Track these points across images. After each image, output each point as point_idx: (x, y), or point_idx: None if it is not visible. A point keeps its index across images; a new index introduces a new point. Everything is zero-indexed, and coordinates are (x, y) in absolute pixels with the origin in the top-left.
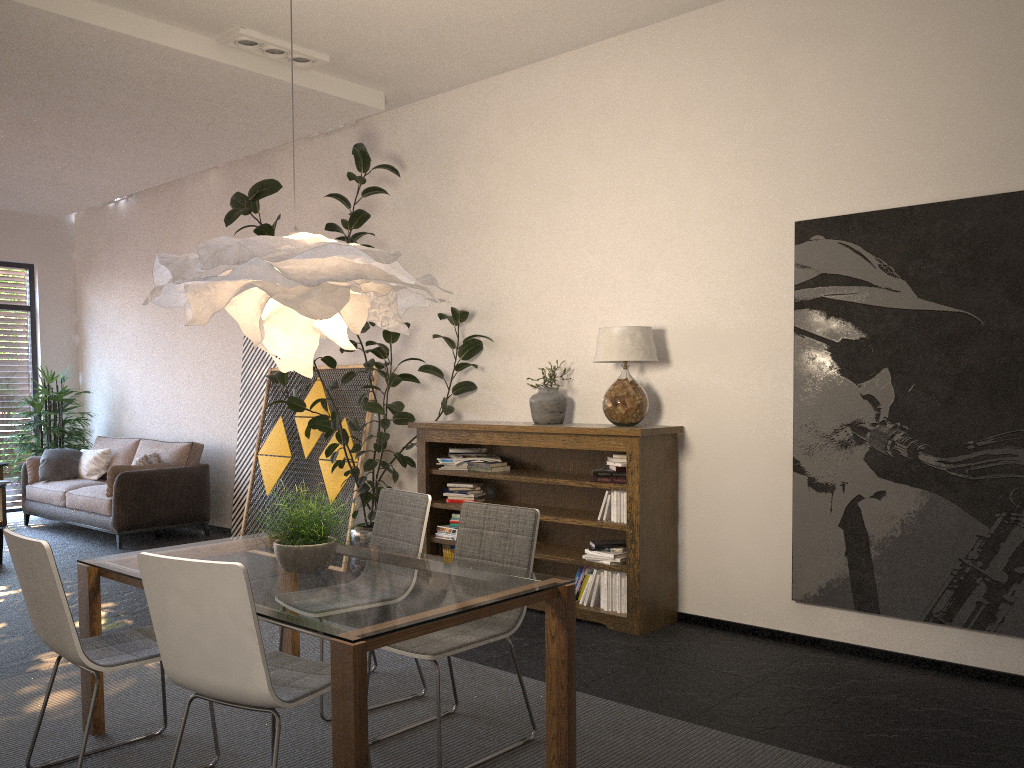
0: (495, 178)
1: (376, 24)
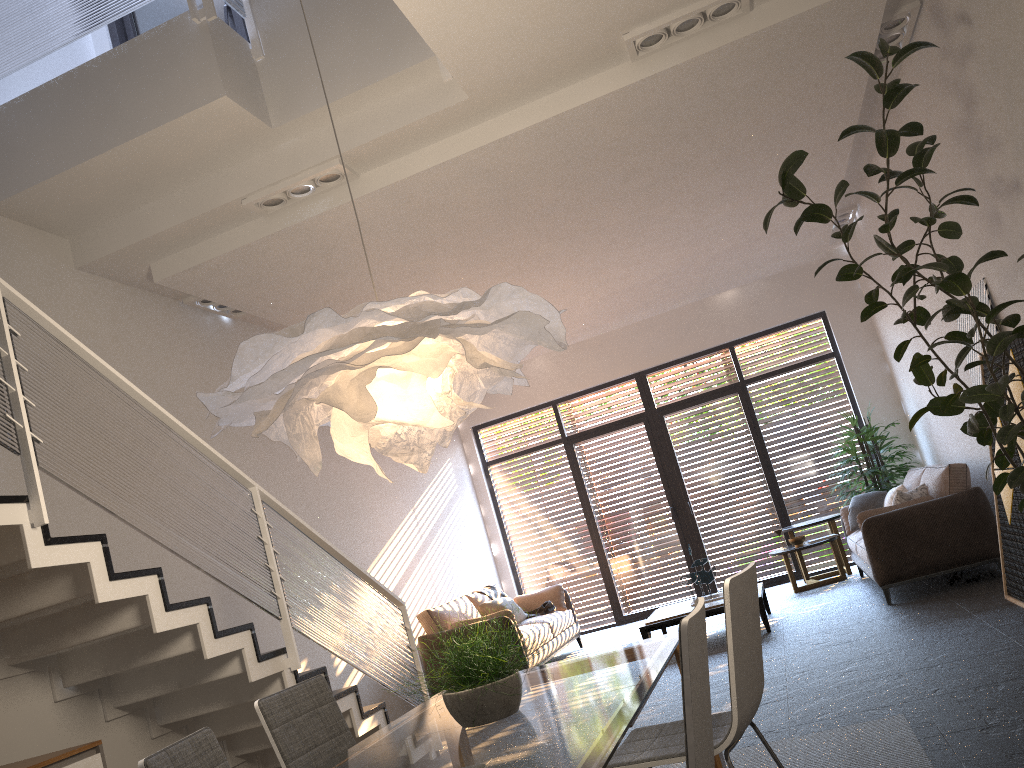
0: None
1: None
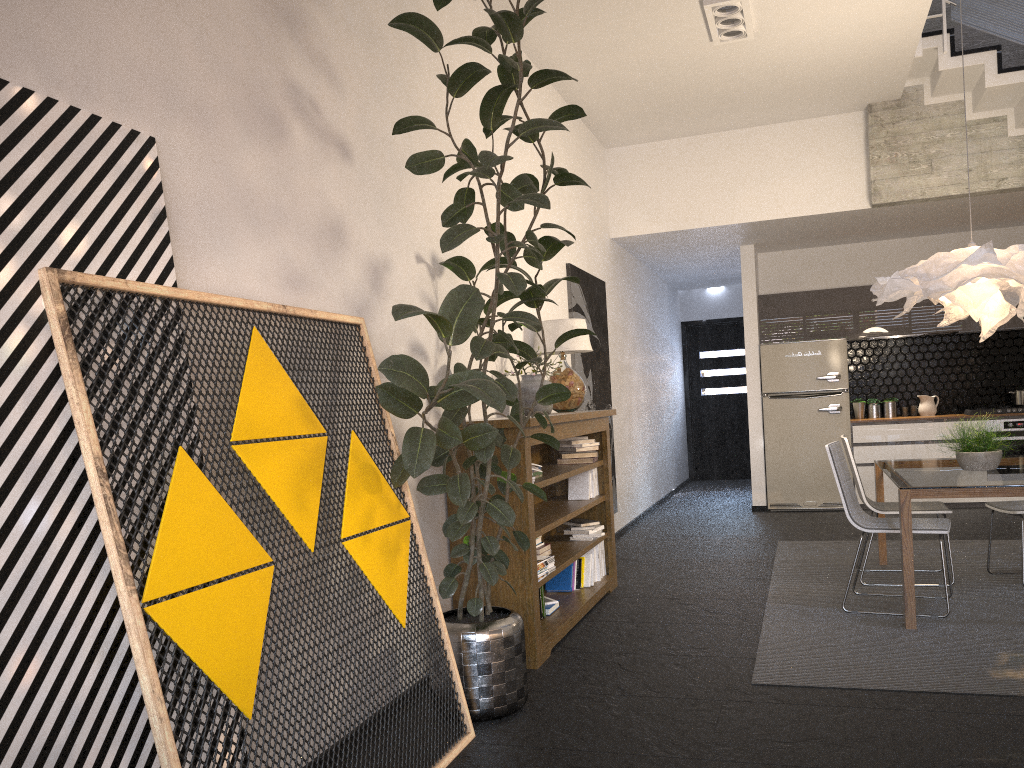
0: None
1: None
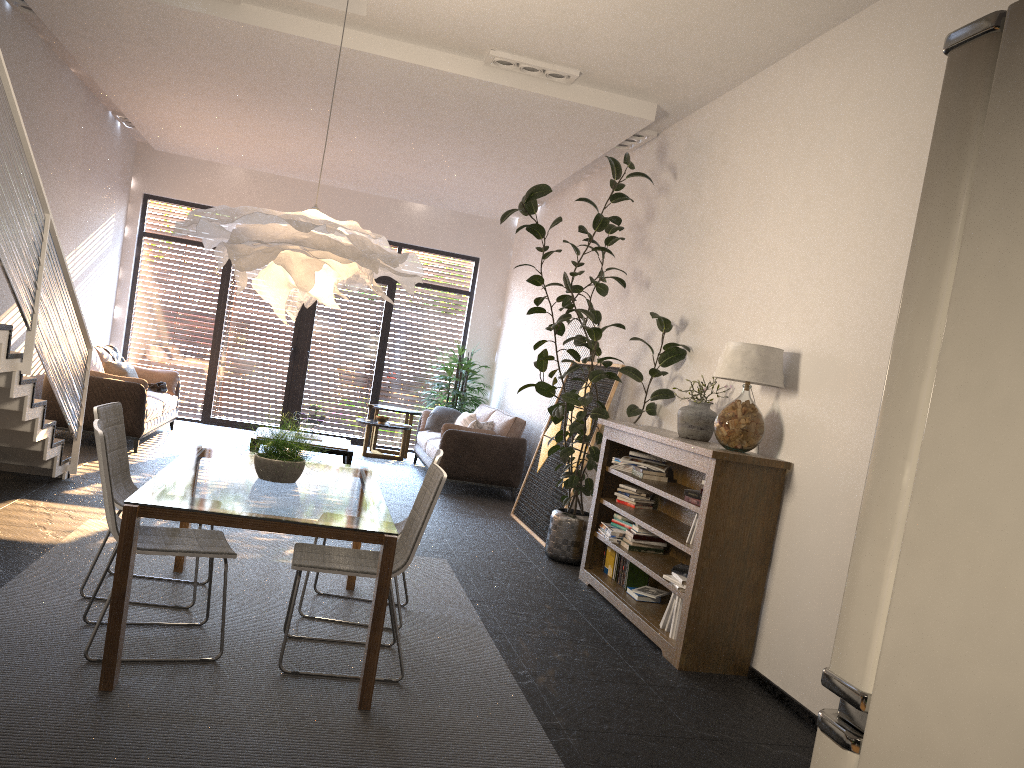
0: (724, 187)
1: (589, 38)
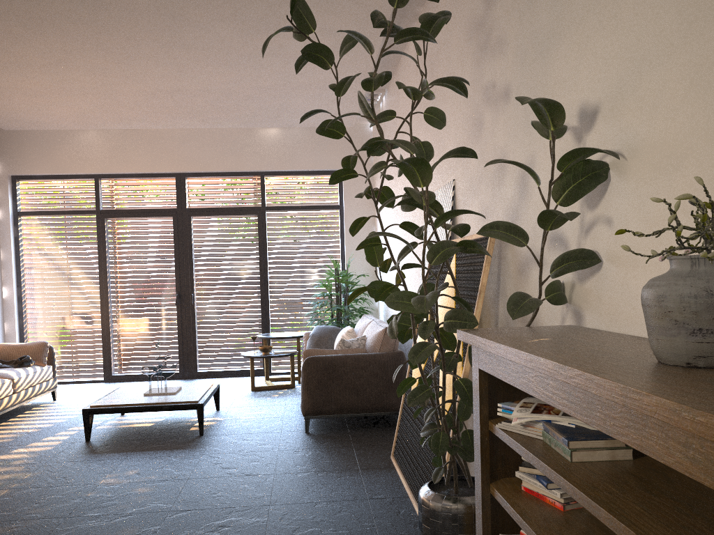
0: None
1: None
